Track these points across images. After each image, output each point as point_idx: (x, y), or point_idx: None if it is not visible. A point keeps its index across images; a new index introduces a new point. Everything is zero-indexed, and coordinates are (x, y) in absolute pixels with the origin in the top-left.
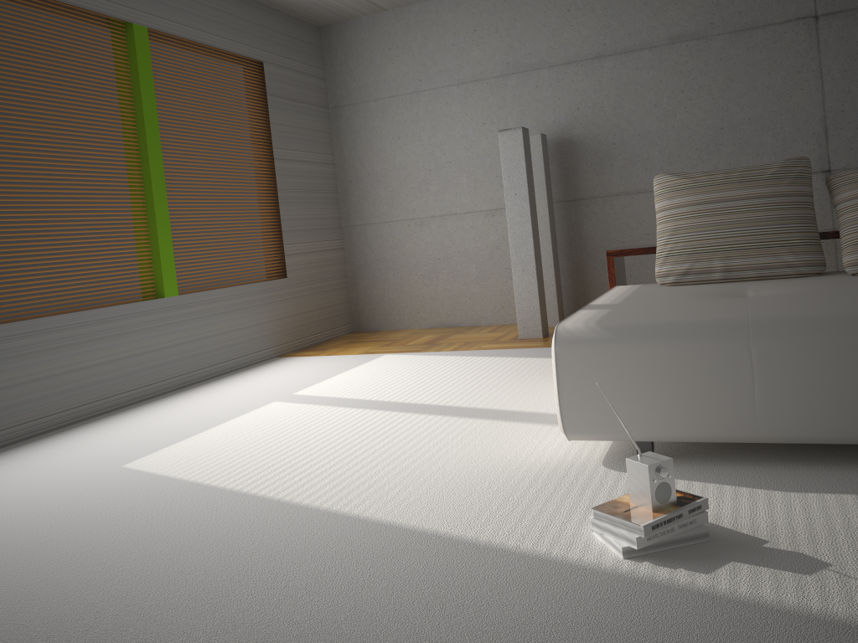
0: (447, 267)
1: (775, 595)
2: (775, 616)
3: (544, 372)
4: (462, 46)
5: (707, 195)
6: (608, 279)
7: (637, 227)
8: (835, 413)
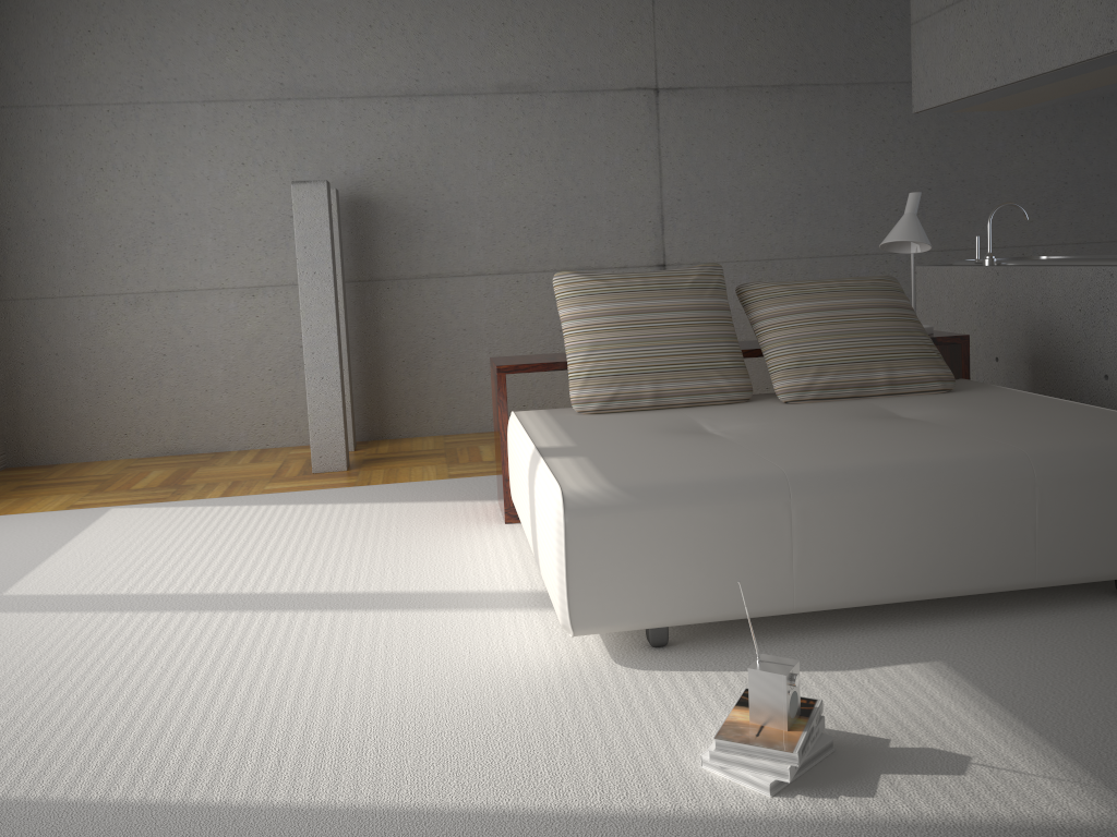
0: (178, 367)
1: (960, 808)
2: (985, 835)
3: (401, 525)
4: (211, 47)
5: (628, 303)
6: (499, 402)
7: (451, 319)
8: (869, 573)
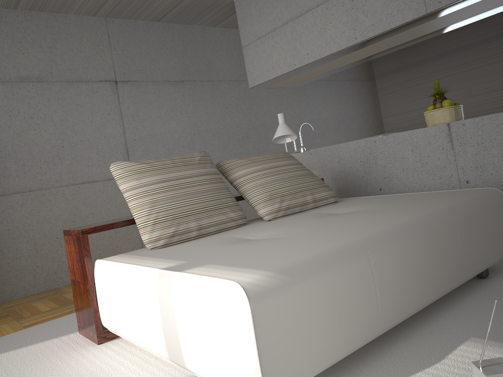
0: None
1: None
2: None
3: (10, 371)
4: None
5: (167, 175)
6: (84, 255)
7: None
8: (410, 295)
